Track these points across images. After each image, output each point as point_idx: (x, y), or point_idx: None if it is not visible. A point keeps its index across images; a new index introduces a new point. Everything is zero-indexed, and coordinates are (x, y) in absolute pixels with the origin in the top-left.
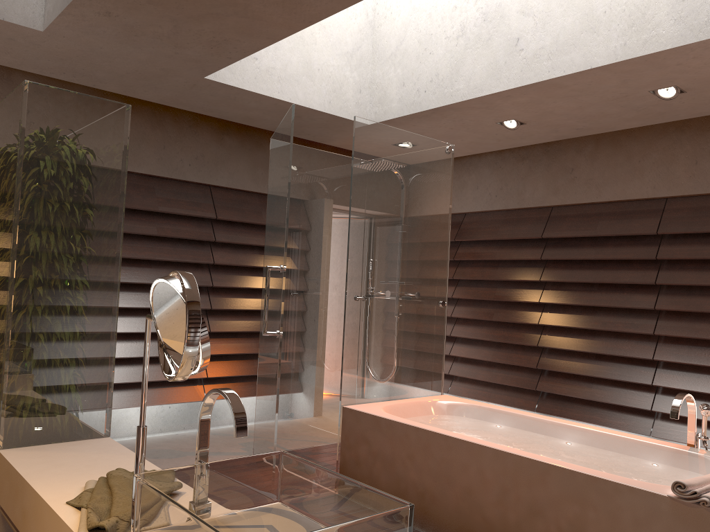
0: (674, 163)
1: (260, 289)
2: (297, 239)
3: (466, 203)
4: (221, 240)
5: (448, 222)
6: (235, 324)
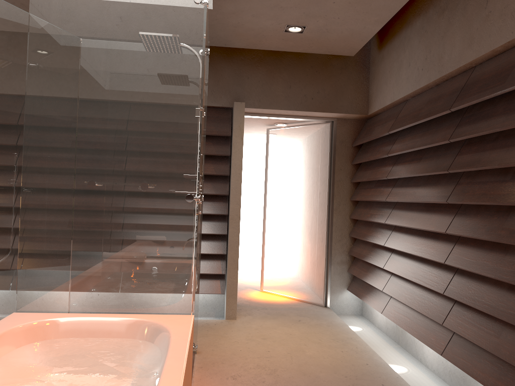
0: None
1: None
2: None
3: (402, 86)
4: None
5: (199, 93)
6: None
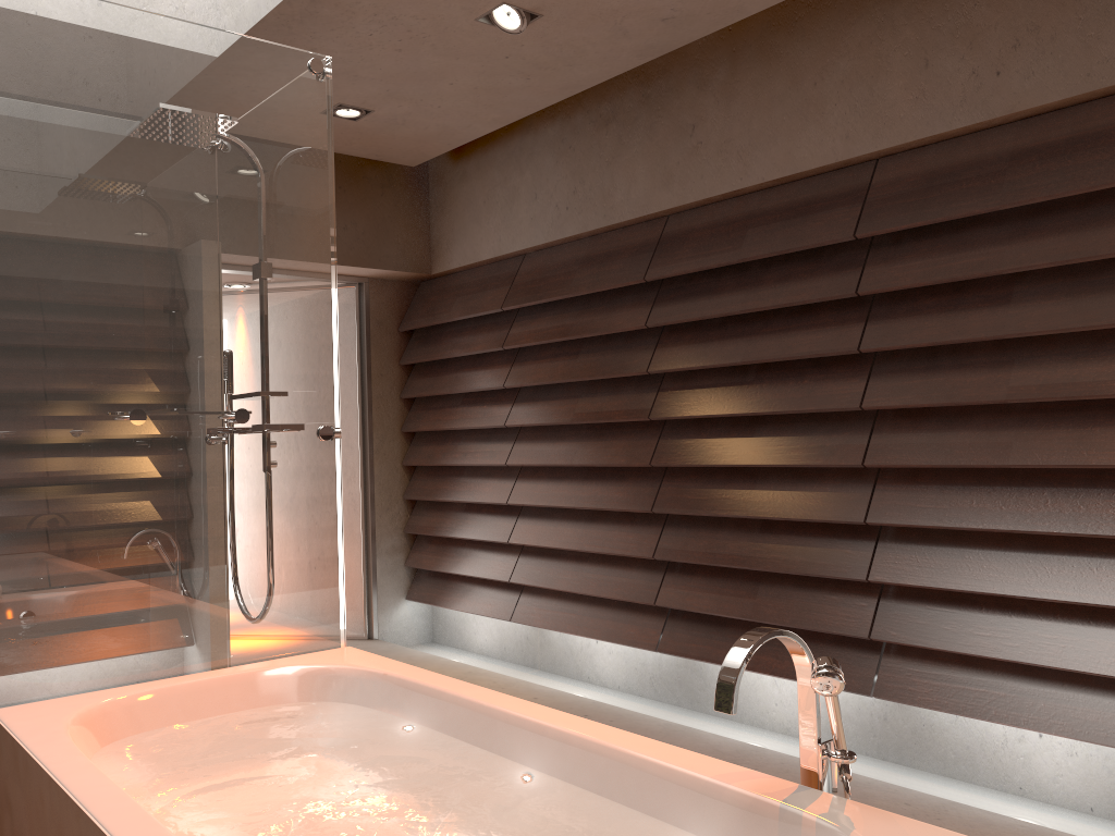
0: (882, 73)
1: None
2: None
3: (521, 231)
4: None
5: (329, 239)
6: None
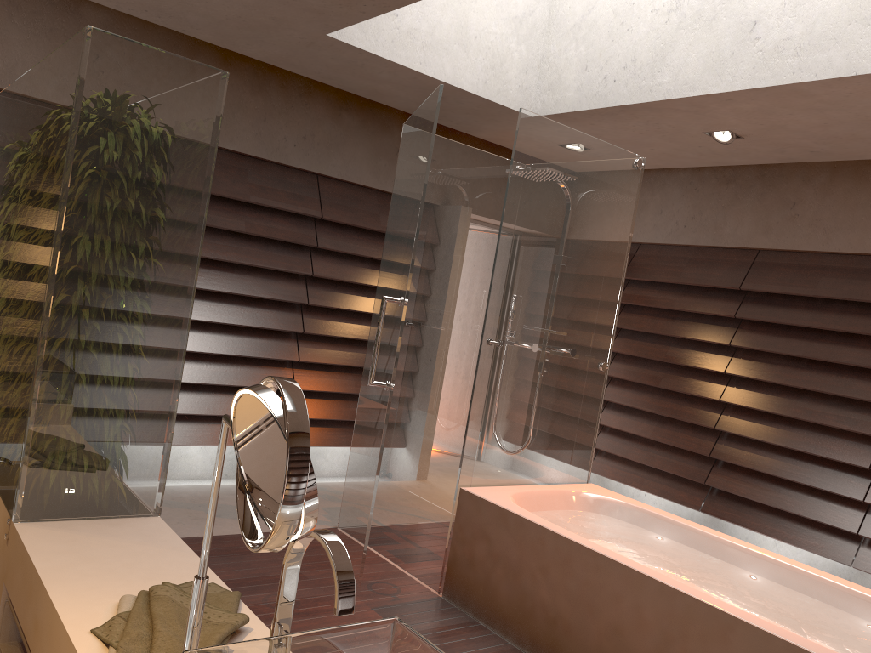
0: None
1: (367, 313)
2: (423, 259)
3: (644, 230)
4: (325, 247)
5: (625, 260)
6: (331, 354)
